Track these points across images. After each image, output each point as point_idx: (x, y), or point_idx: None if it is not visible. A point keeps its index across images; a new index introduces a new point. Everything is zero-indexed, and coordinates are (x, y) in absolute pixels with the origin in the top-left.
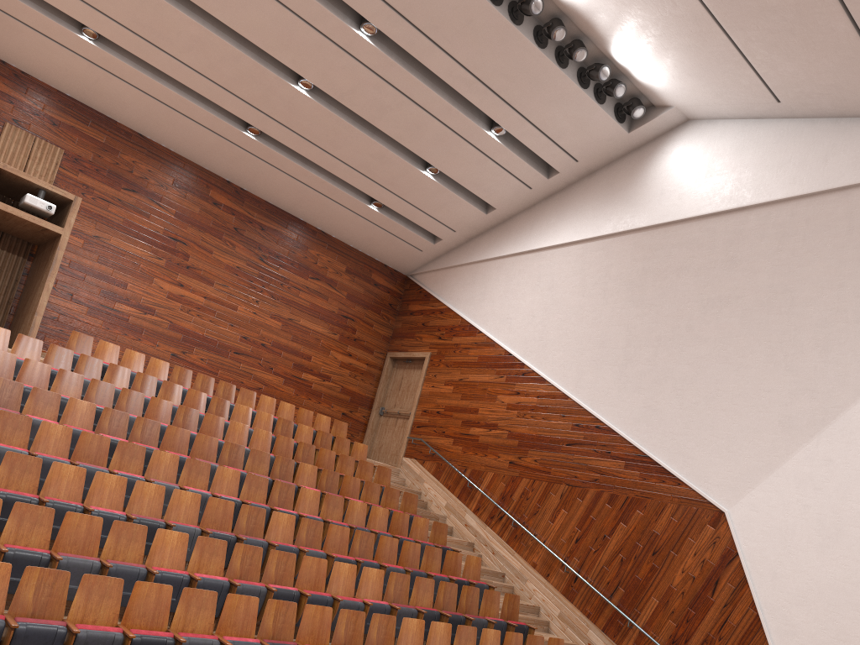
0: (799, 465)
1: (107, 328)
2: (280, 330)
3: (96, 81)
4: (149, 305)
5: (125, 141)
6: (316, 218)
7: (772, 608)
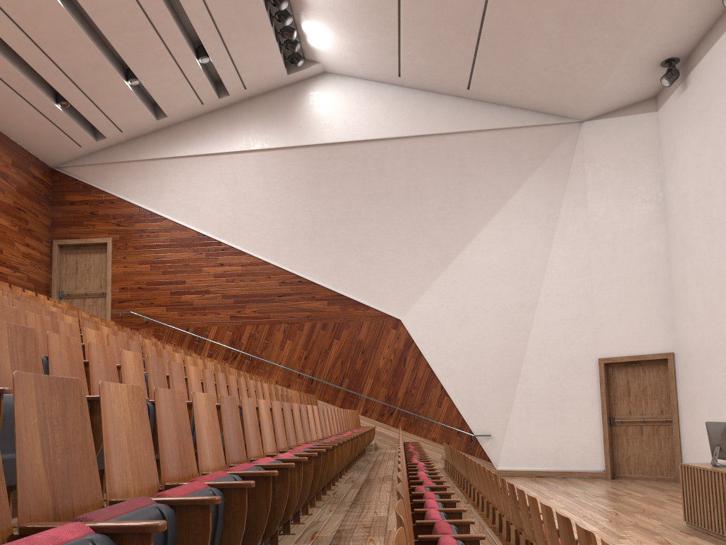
0: (439, 286)
1: None
2: None
3: None
4: None
5: None
6: None
7: (438, 364)
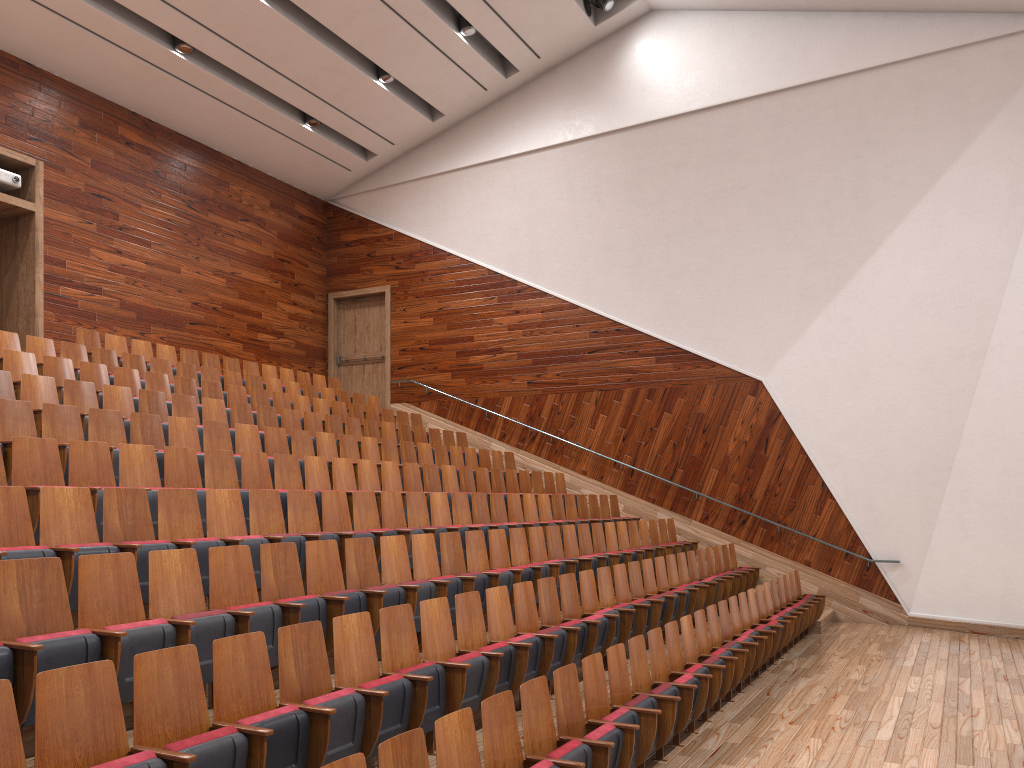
0: (822, 327)
1: (59, 321)
2: (227, 288)
3: None
4: (94, 283)
5: (14, 74)
6: (234, 147)
7: (819, 448)
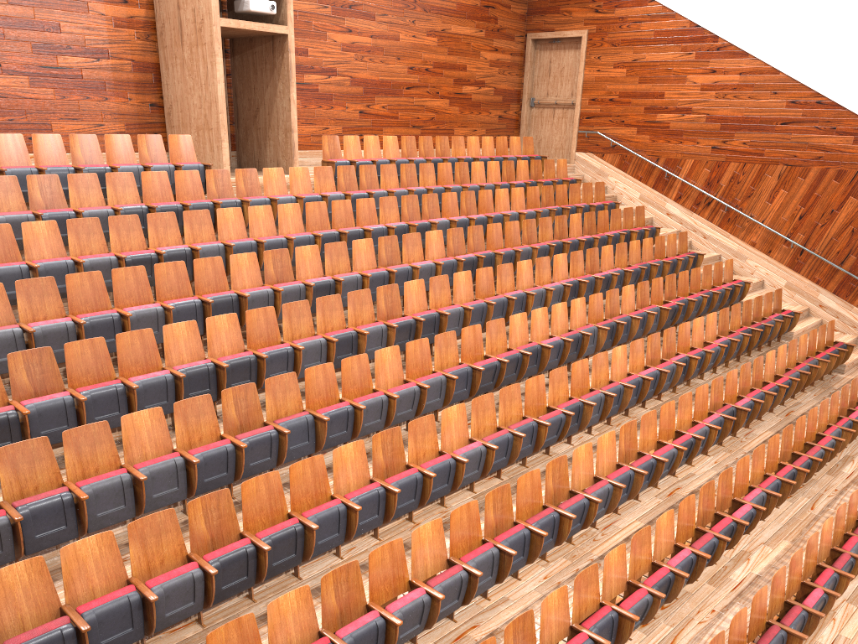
0: None
1: (304, 107)
2: (437, 47)
3: None
4: (330, 66)
5: None
6: None
7: None
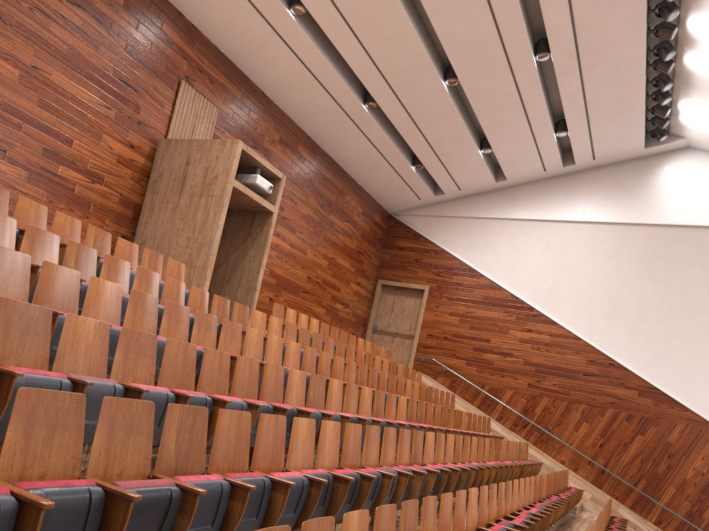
0: None
1: None
2: (327, 268)
3: (263, 46)
4: None
5: (253, 99)
6: (357, 170)
7: None
